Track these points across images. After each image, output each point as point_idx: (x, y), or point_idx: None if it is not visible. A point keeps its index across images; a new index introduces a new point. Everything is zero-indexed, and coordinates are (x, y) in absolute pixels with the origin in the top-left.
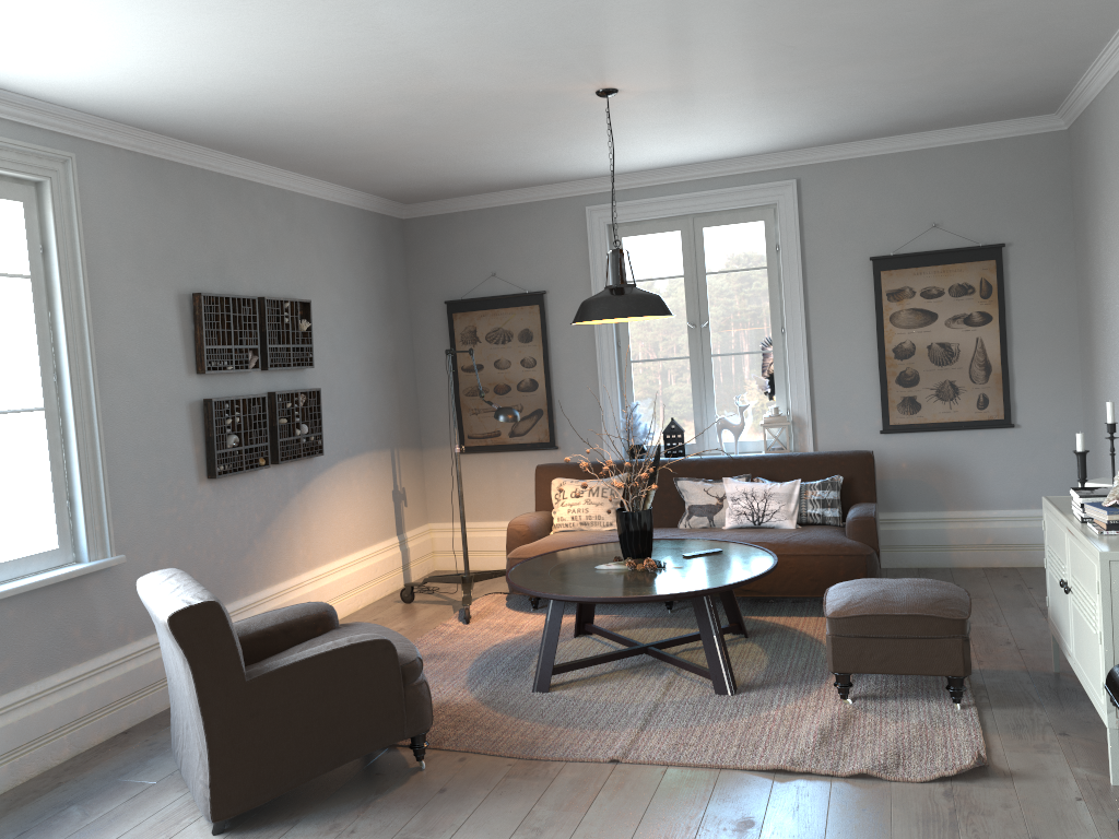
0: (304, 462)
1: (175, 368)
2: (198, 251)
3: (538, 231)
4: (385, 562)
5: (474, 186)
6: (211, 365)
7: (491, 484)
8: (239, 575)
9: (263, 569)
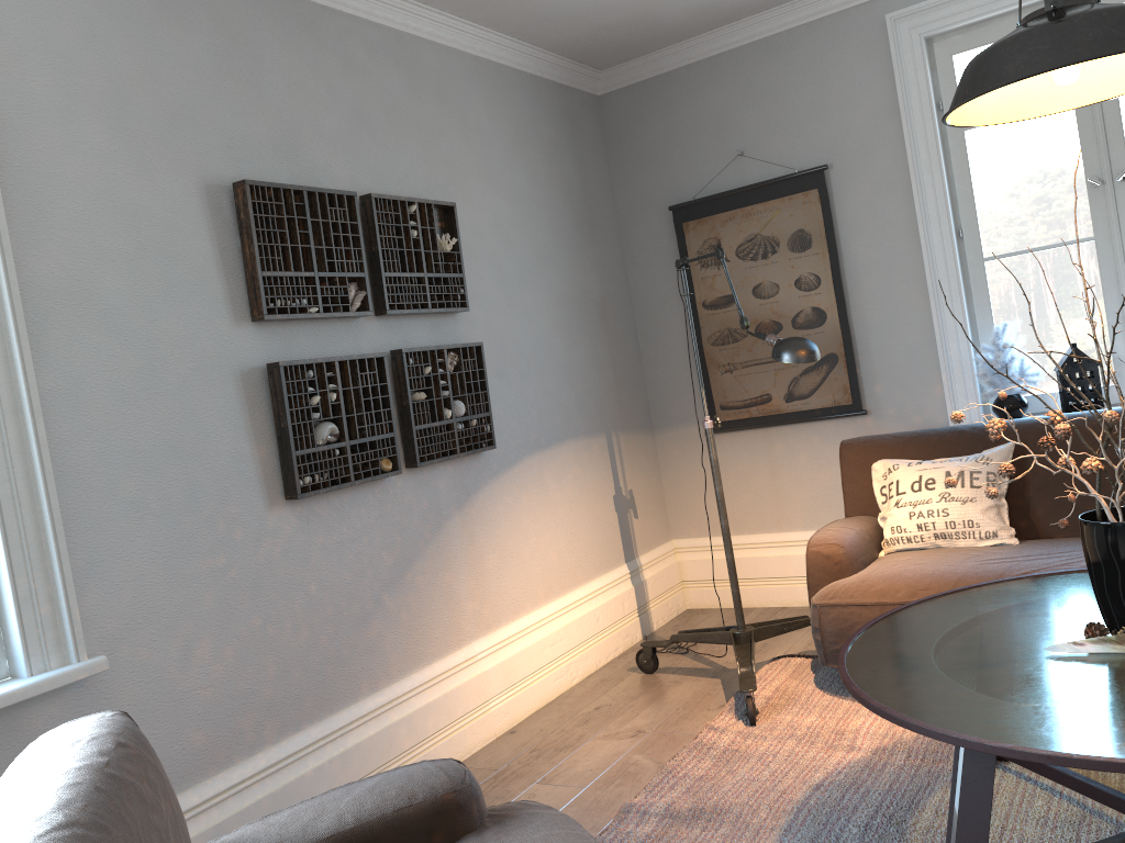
0: (465, 462)
1: (207, 312)
2: (242, 116)
3: (806, 72)
4: (609, 605)
5: (700, 9)
6: (275, 305)
7: (761, 476)
8: (360, 658)
9: (404, 643)
